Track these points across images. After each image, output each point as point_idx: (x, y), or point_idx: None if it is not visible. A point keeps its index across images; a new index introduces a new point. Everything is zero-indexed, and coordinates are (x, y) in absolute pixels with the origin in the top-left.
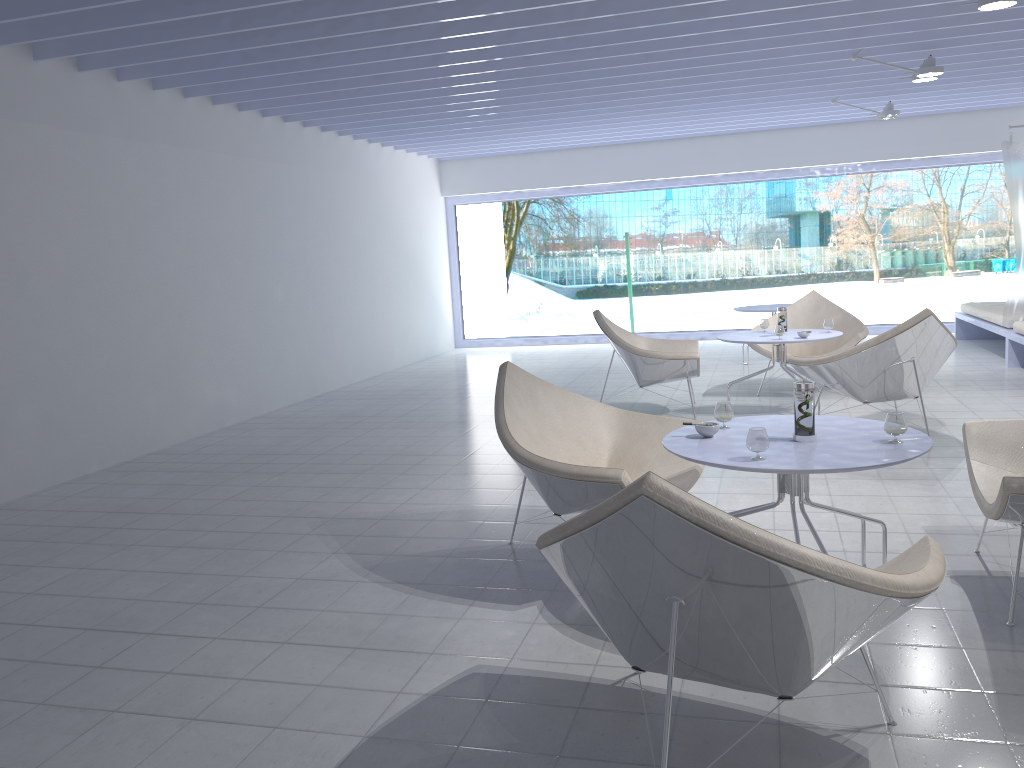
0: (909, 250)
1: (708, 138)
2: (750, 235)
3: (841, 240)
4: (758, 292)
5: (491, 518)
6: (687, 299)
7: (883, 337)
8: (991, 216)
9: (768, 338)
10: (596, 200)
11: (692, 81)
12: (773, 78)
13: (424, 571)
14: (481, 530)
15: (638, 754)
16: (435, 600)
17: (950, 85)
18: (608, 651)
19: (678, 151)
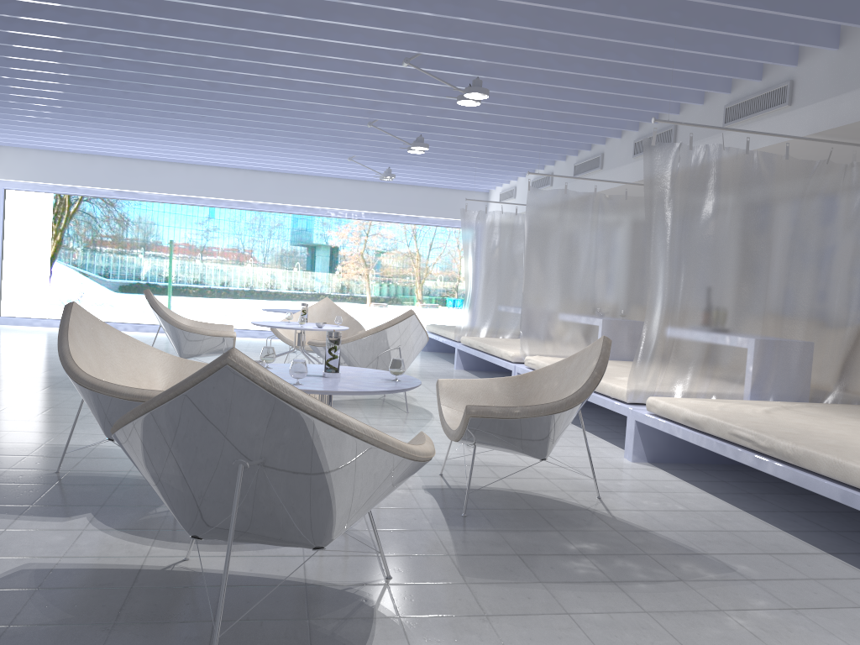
0: (393, 284)
1: (250, 172)
2: (276, 257)
3: (345, 270)
4: (279, 303)
5: (36, 453)
6: (220, 303)
7: (380, 327)
8: (448, 267)
9: (293, 326)
10: (146, 208)
11: (246, 117)
12: (309, 129)
13: None
14: (25, 462)
15: (189, 615)
16: None
17: (429, 164)
18: (158, 546)
19: (224, 177)
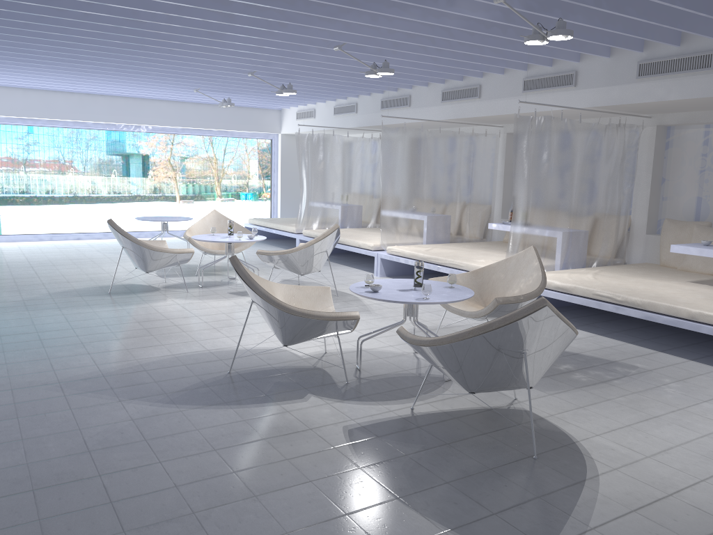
0: (197, 184)
1: (84, 95)
2: (95, 166)
3: (156, 174)
4: (101, 206)
5: (185, 362)
6: (47, 209)
7: (318, 239)
8: (239, 167)
9: (231, 239)
10: None
11: (141, 64)
12: (184, 72)
13: (211, 396)
14: (194, 369)
15: (469, 433)
16: (253, 407)
17: (256, 94)
18: (384, 404)
19: (61, 100)
